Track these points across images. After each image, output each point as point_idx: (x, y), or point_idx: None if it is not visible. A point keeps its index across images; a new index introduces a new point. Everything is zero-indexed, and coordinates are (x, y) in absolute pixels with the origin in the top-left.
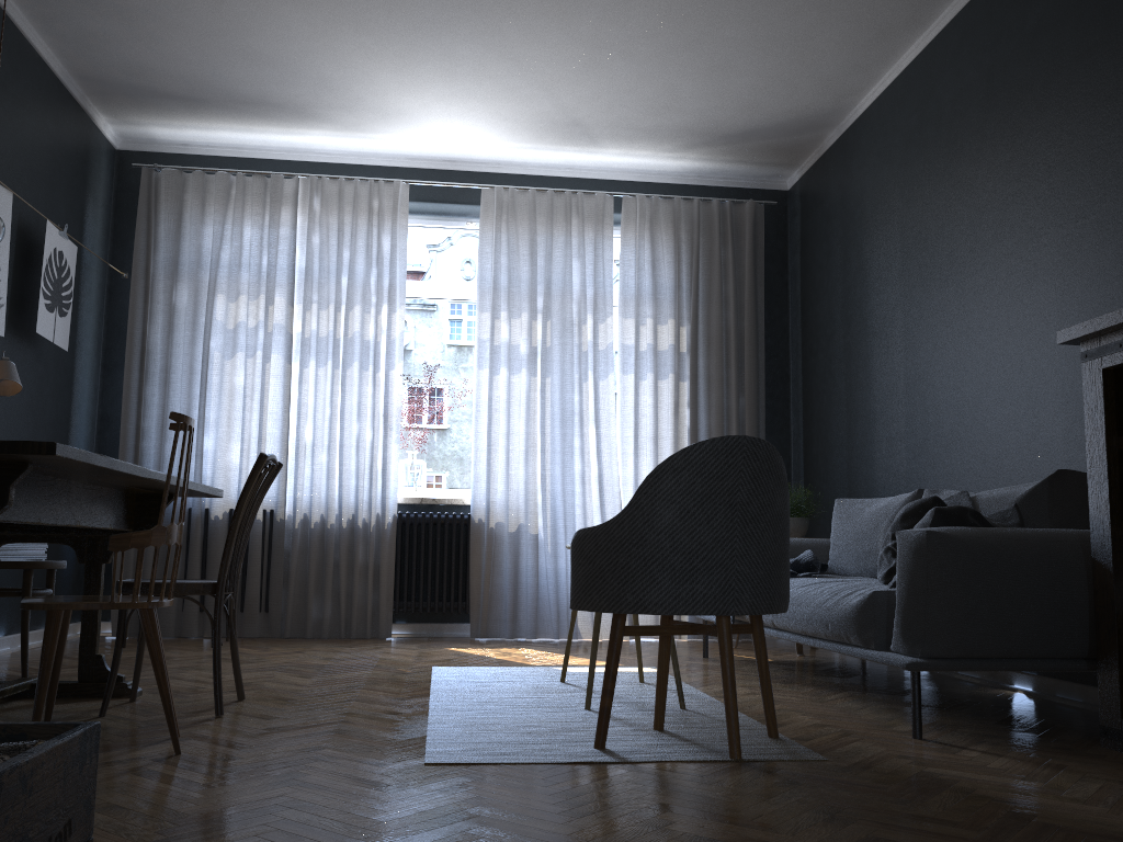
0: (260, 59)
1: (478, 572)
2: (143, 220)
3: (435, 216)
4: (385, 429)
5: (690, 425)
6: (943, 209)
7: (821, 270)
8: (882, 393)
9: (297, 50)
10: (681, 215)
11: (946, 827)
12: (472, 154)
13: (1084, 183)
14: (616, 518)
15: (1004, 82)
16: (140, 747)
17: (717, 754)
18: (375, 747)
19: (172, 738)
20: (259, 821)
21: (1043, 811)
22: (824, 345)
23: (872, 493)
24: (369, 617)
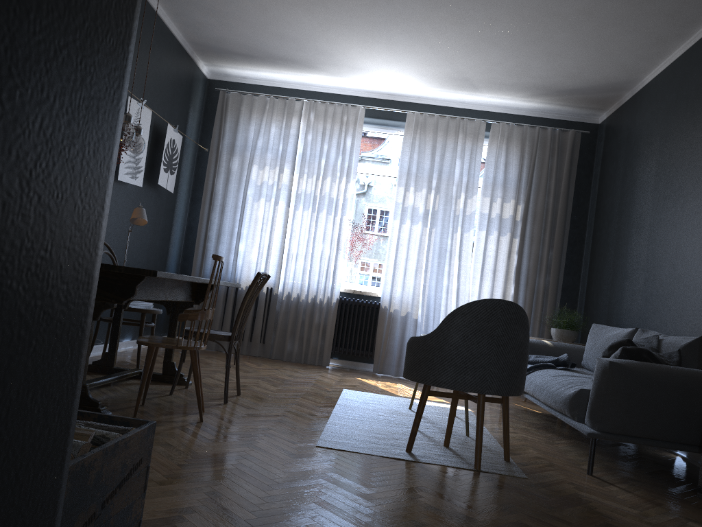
0: (286, 38)
1: (381, 336)
2: (218, 120)
3: (380, 126)
4: (337, 249)
5: (516, 265)
6: (681, 156)
7: (611, 178)
8: (633, 262)
9: (306, 35)
10: (527, 136)
11: (563, 524)
12: (403, 91)
13: None
14: (430, 334)
15: None
16: (185, 415)
17: (468, 465)
18: (295, 432)
19: (199, 413)
20: (229, 462)
21: (624, 526)
22: (606, 226)
23: (619, 322)
24: (317, 354)
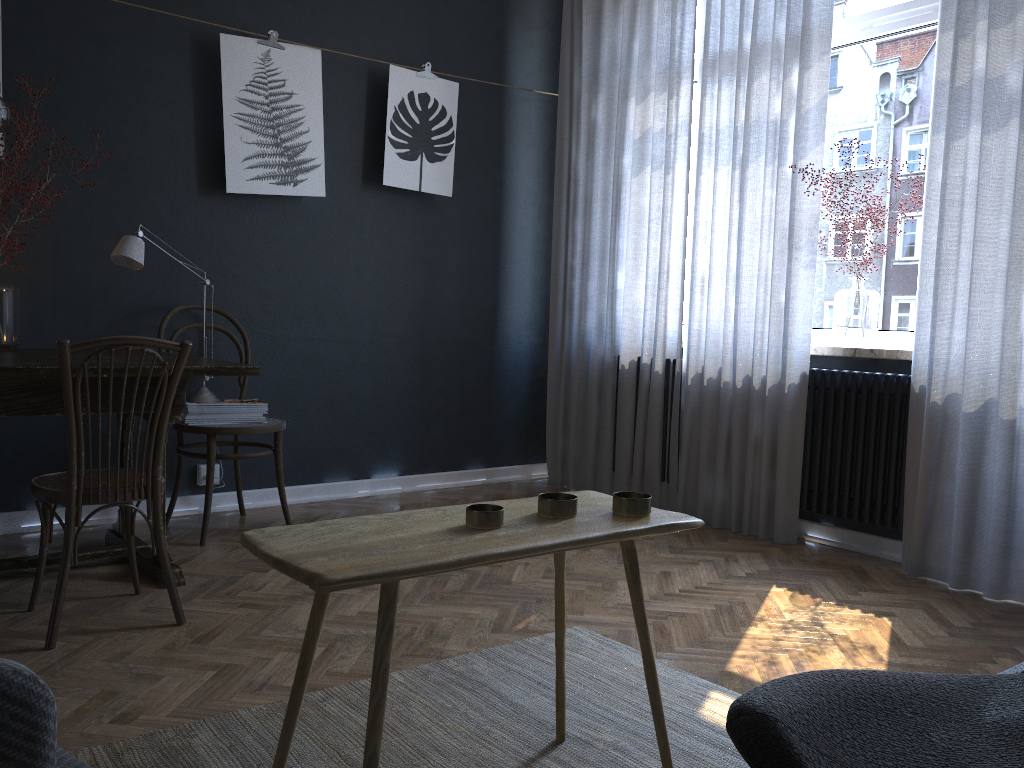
0: None
1: (916, 472)
2: (567, 31)
3: None
4: (789, 249)
5: None
6: None
7: None
8: None
9: None
10: None
11: None
12: None
13: None
14: None
15: None
16: None
17: None
18: None
19: None
20: None
21: None
22: None
23: None
24: (761, 512)
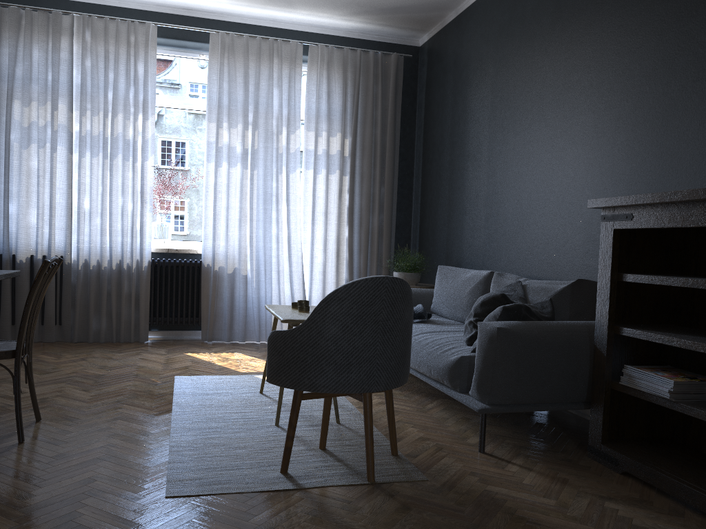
0: None
1: (207, 299)
2: None
3: (177, 48)
4: (142, 202)
5: (348, 205)
6: (520, 83)
7: (438, 106)
8: (471, 197)
9: None
10: (348, 61)
11: None
12: (203, 5)
13: (611, 86)
14: (299, 327)
15: (567, 4)
16: None
17: (359, 477)
18: (132, 476)
19: None
20: None
21: None
22: (437, 158)
23: (461, 259)
24: (132, 329)
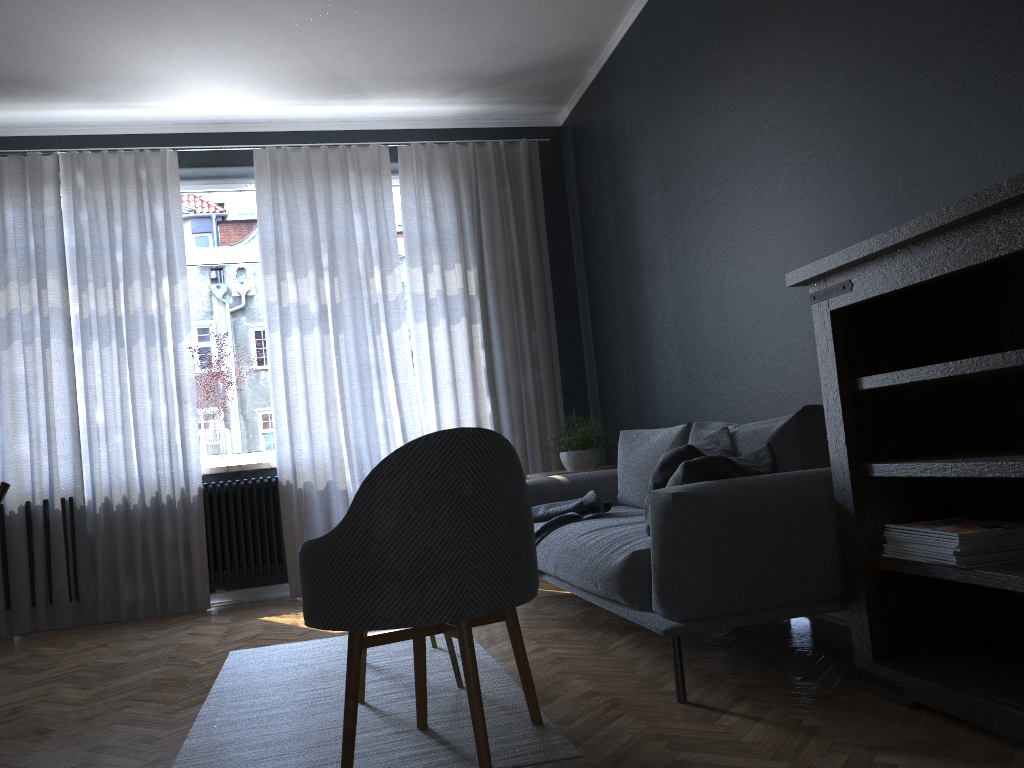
0: None
1: (292, 533)
2: None
3: (213, 180)
4: (179, 403)
5: (486, 366)
6: (693, 141)
7: (596, 203)
8: (657, 322)
9: (19, 23)
10: (457, 160)
11: None
12: (239, 114)
13: (811, 112)
14: (337, 528)
15: (733, 12)
16: None
17: (469, 764)
18: None
19: None
20: None
21: None
22: (604, 277)
23: (657, 419)
24: (184, 592)
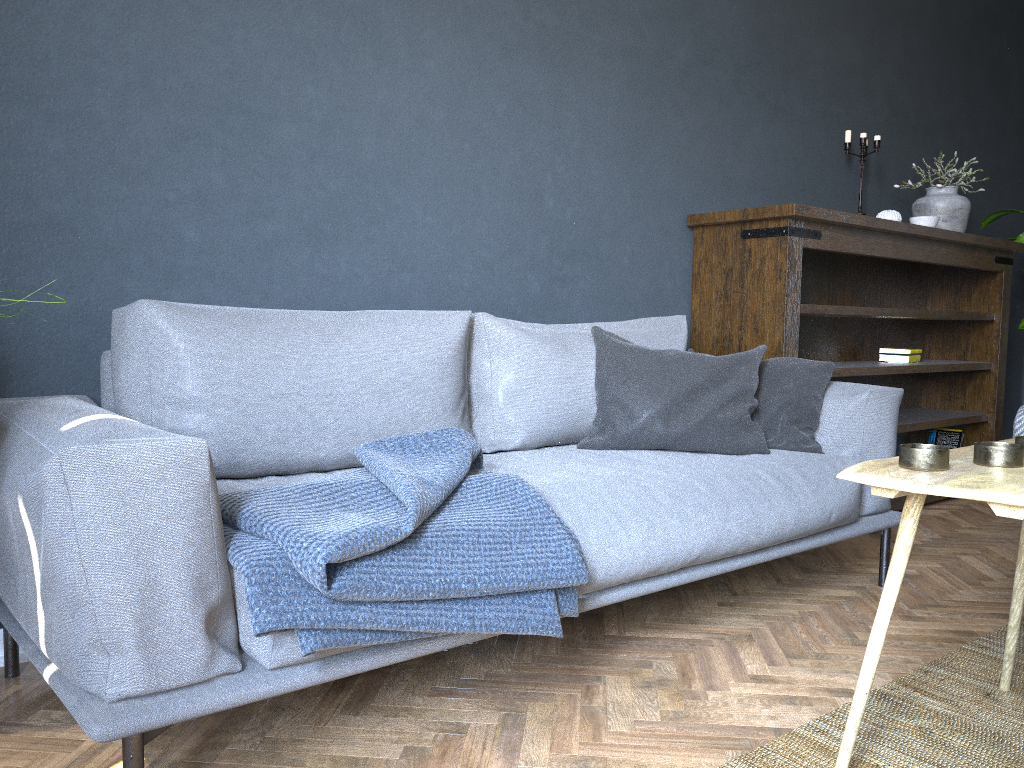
0: None
1: None
2: None
3: None
4: None
5: None
6: None
7: None
8: (42, 38)
9: None
10: None
11: None
12: None
13: None
14: None
15: None
16: None
17: None
18: None
19: None
20: None
21: None
22: None
23: None
24: None
